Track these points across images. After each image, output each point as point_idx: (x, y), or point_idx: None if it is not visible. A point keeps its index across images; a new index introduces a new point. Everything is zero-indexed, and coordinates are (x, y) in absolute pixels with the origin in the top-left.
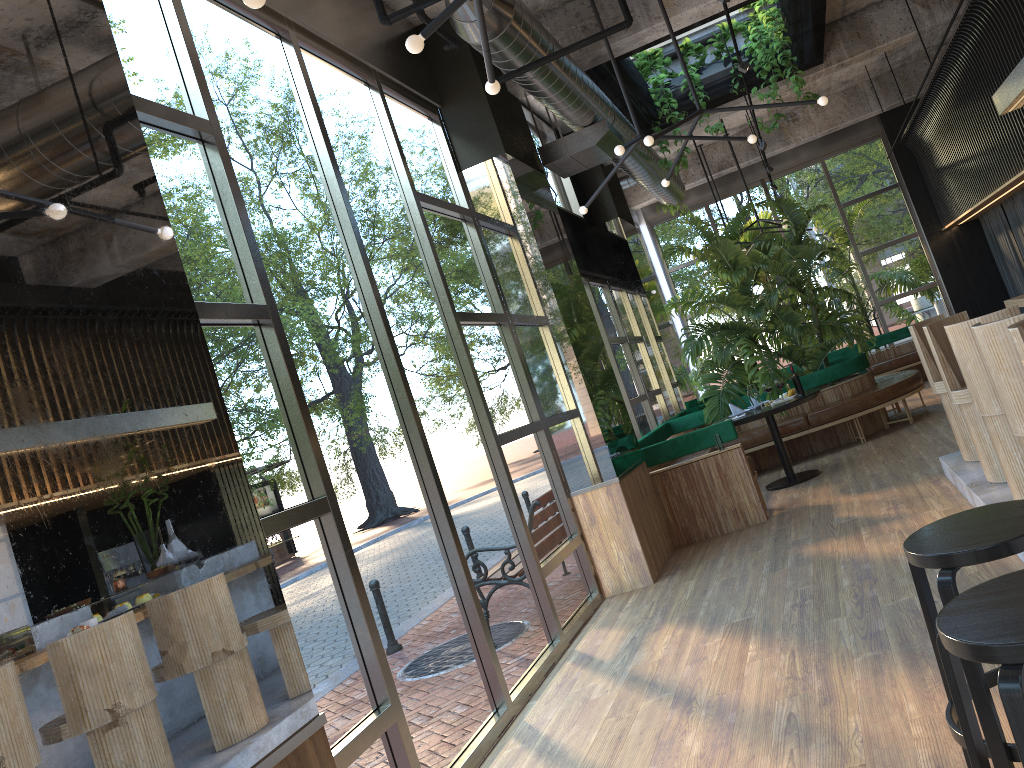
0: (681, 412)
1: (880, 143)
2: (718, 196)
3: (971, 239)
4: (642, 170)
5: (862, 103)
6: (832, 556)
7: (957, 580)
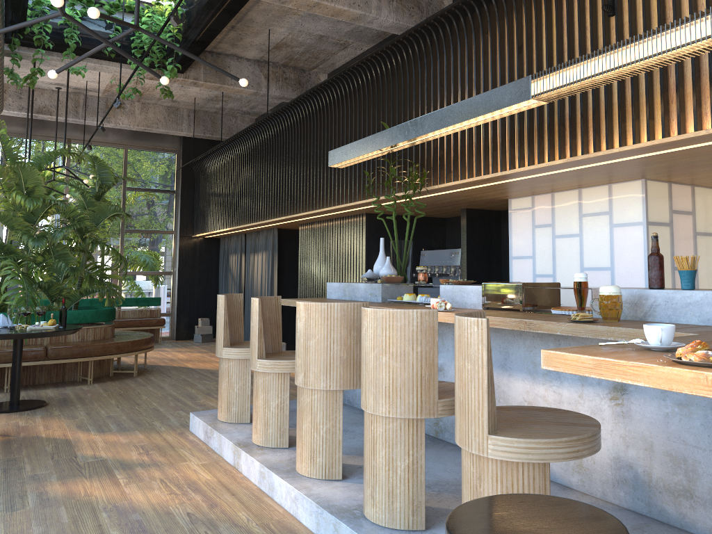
0: None
1: (175, 157)
2: (27, 133)
3: (209, 250)
4: None
5: (178, 122)
6: (88, 500)
7: None
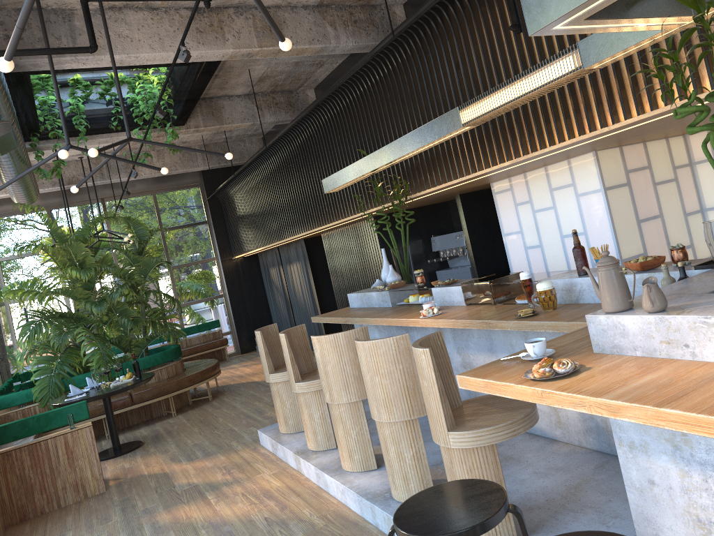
0: (8, 390)
1: (199, 190)
2: (65, 204)
3: (251, 267)
4: (16, 171)
5: (193, 160)
6: (189, 521)
7: (313, 533)
